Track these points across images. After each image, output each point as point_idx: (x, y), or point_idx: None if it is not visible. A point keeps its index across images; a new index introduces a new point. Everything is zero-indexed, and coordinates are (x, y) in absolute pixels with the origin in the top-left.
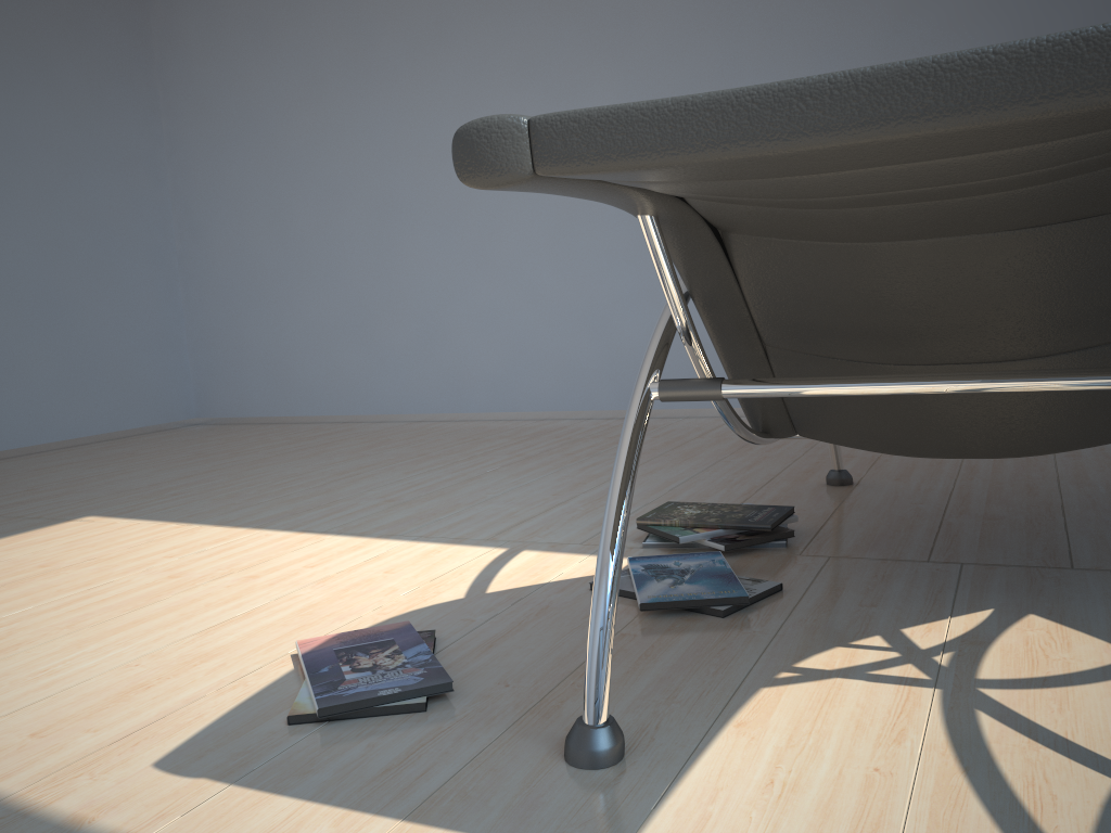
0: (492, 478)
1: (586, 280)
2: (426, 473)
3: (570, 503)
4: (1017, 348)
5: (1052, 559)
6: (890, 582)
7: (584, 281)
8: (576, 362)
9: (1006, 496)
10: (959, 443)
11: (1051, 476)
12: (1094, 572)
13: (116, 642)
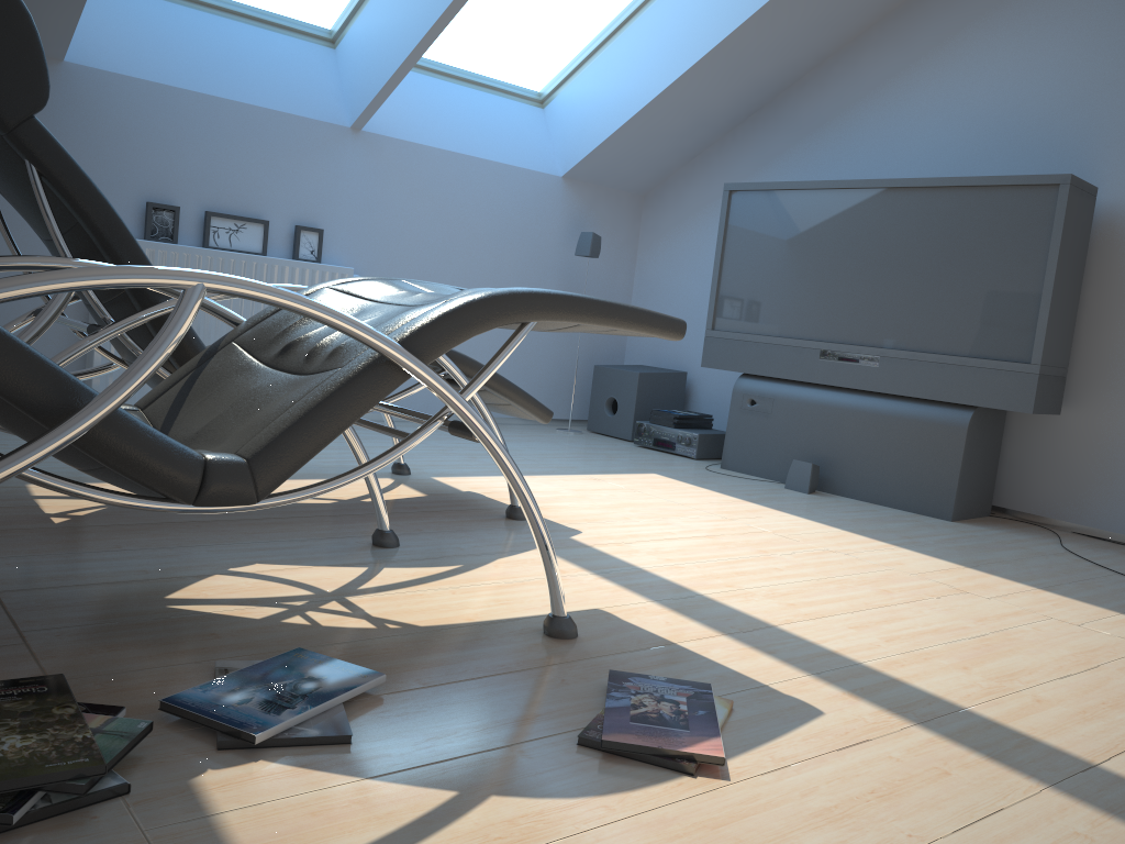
0: None
1: None
2: None
3: None
4: None
5: None
6: (132, 641)
7: None
8: None
9: None
10: None
11: None
12: (7, 595)
13: None
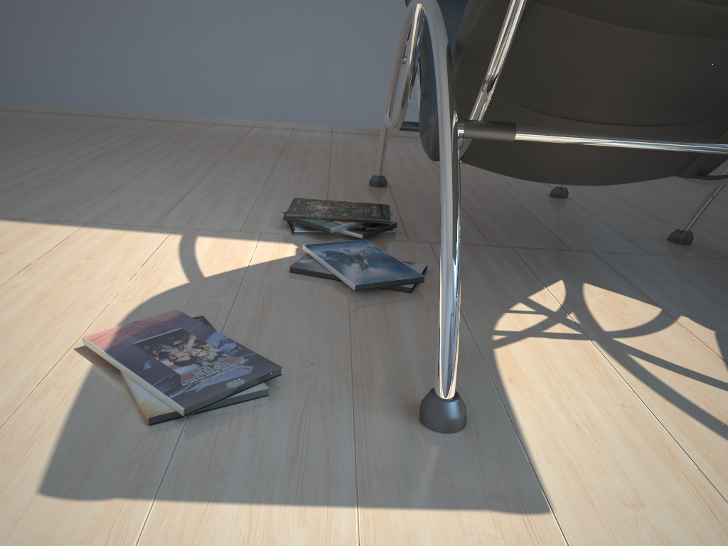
0: (100, 168)
1: (133, 3)
2: (29, 160)
3: (194, 194)
4: (660, 118)
5: (555, 244)
6: (486, 262)
7: (131, 4)
8: (123, 72)
9: (486, 198)
10: (573, 175)
11: (496, 185)
12: (585, 253)
13: None
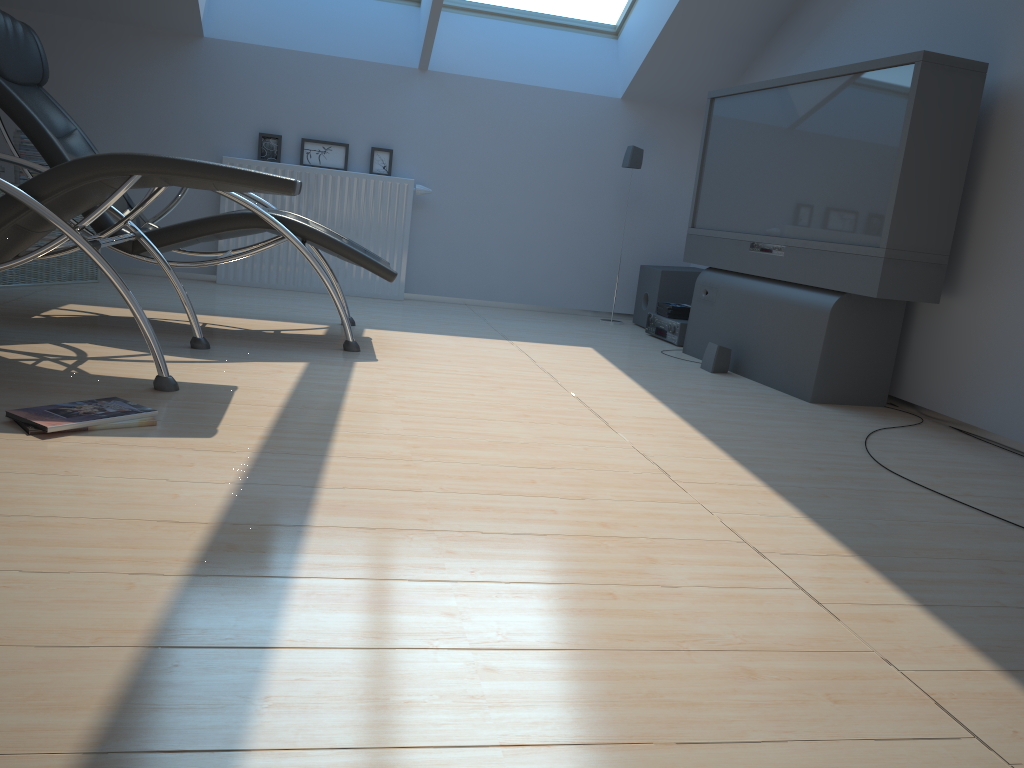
0: None
1: None
2: None
3: None
4: None
5: None
6: None
7: None
8: None
9: None
10: None
11: None
12: None
13: (7, 490)
